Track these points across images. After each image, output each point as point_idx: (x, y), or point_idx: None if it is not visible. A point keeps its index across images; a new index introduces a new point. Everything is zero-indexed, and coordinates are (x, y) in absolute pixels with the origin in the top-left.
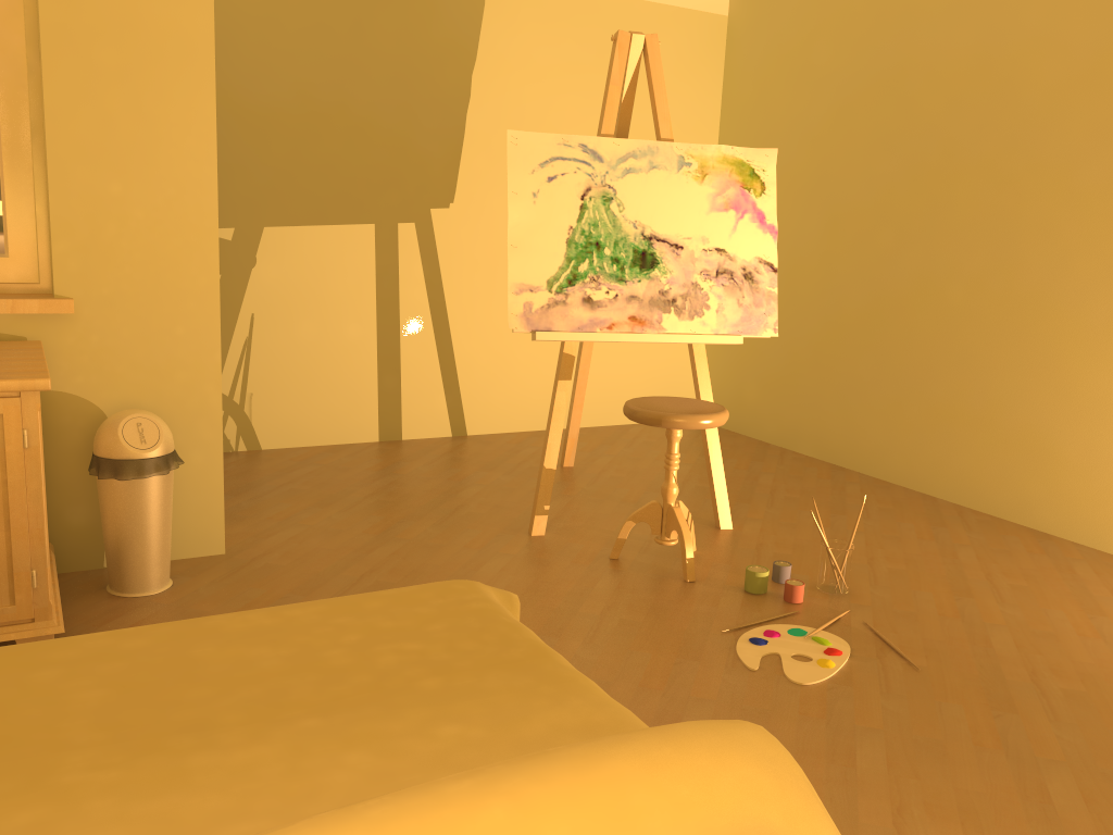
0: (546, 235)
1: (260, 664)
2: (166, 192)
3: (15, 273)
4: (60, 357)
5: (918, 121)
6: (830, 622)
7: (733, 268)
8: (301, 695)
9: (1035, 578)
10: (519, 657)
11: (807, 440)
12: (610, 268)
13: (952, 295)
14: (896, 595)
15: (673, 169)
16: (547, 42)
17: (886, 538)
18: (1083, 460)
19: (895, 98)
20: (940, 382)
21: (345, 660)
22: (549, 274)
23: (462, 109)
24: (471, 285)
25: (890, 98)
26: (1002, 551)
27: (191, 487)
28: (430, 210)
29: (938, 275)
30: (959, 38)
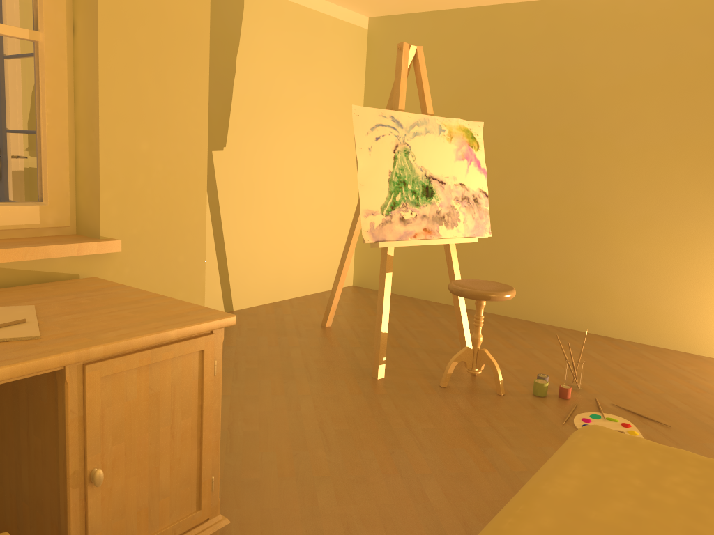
0: (377, 176)
1: (641, 515)
2: (177, 149)
3: (52, 218)
4: None
5: (514, 105)
6: (600, 407)
7: (468, 195)
8: (707, 530)
9: (639, 364)
10: None
11: (441, 294)
12: (411, 197)
13: (541, 206)
14: (600, 384)
15: (436, 133)
16: (278, 38)
17: (549, 351)
18: (627, 295)
19: (497, 91)
20: (535, 256)
21: (670, 499)
22: (381, 203)
23: (231, 80)
24: (235, 205)
25: (494, 90)
26: (605, 350)
27: None
28: (212, 152)
29: (531, 195)
30: (540, 60)
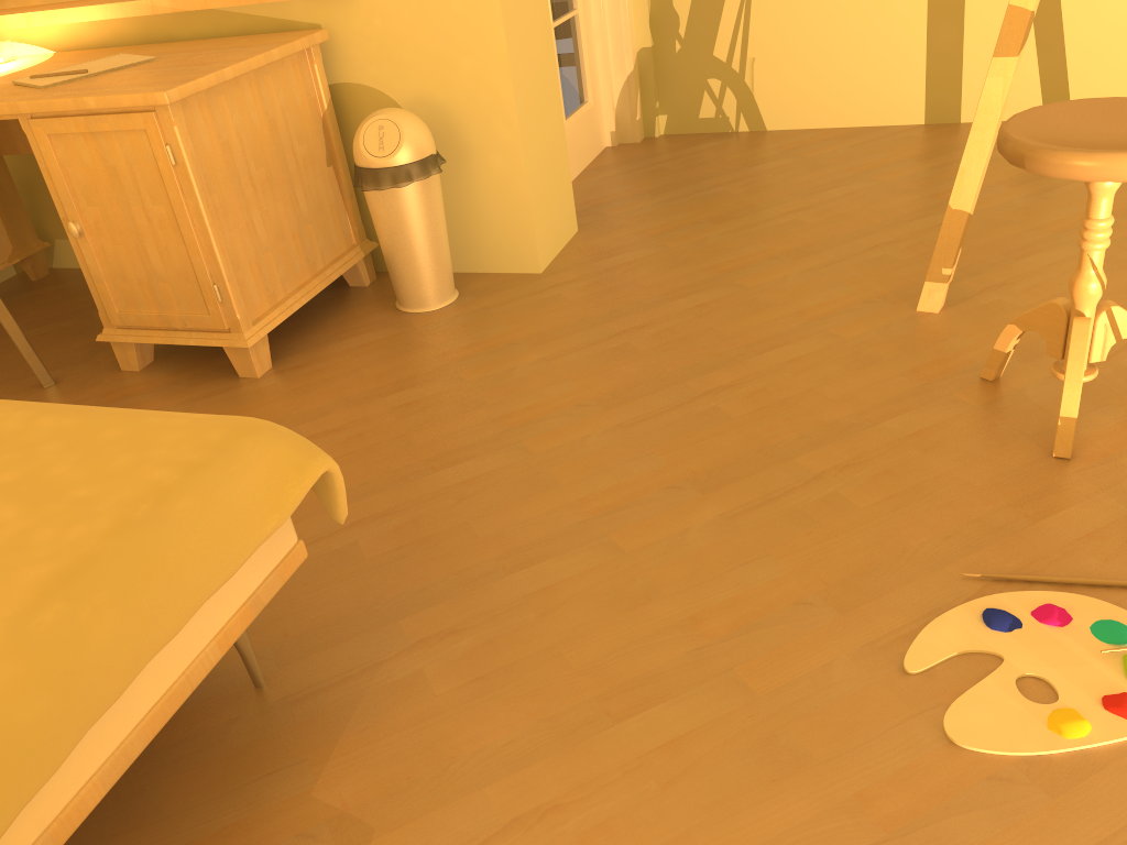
0: None
1: None
2: None
3: None
4: (352, 45)
5: None
6: None
7: None
8: None
9: None
10: (23, 580)
11: None
12: None
13: None
14: None
15: None
16: None
17: None
18: None
19: None
20: None
21: None
22: None
23: None
24: None
25: None
26: None
27: (496, 196)
28: None
29: None
30: None
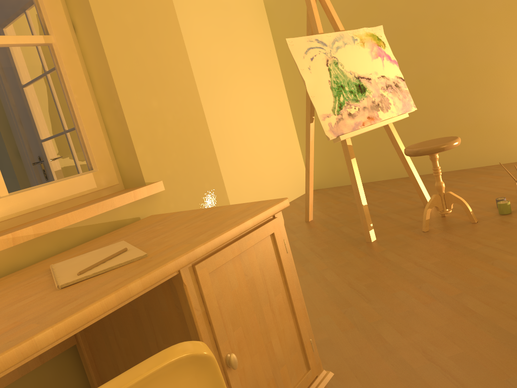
0: (321, 87)
1: None
2: (178, 100)
3: (104, 180)
4: None
5: (393, 12)
6: None
7: (390, 83)
8: None
9: None
10: None
11: (381, 173)
12: (351, 96)
13: (439, 80)
14: None
15: (352, 43)
16: (204, 23)
17: (489, 183)
18: None
19: (376, 6)
20: (447, 119)
21: None
22: (331, 106)
23: None
24: None
25: (374, 7)
26: None
27: None
28: None
29: (429, 74)
30: None
